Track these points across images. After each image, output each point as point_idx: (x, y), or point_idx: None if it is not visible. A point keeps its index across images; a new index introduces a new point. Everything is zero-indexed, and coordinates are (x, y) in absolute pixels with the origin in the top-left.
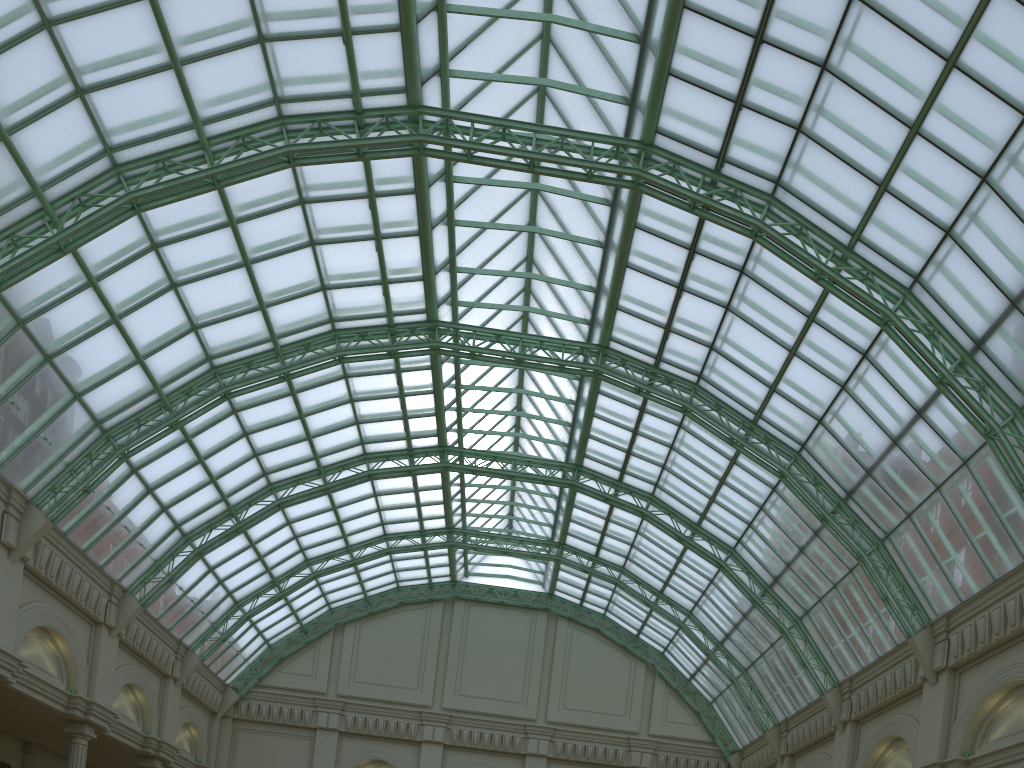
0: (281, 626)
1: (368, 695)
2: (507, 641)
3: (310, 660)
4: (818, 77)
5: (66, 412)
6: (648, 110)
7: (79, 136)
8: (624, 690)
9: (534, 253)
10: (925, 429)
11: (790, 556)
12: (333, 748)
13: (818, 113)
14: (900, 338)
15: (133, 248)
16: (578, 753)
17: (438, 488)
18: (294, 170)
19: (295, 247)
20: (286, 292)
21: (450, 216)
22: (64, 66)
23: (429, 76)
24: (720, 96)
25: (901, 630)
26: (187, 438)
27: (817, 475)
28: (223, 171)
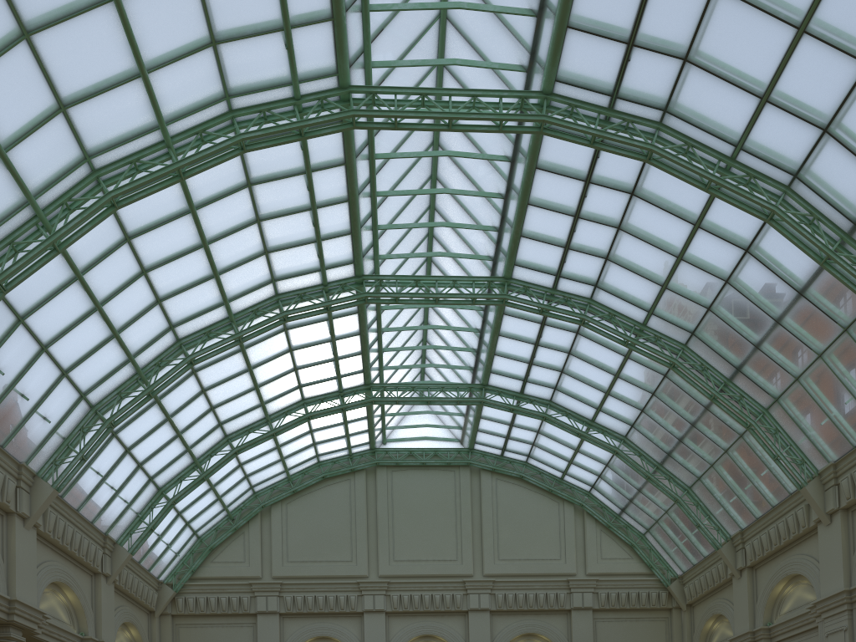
0: (208, 515)
1: (304, 573)
2: (434, 501)
3: (241, 547)
4: None
5: None
6: None
7: None
8: (556, 534)
9: None
10: None
11: (761, 334)
12: (276, 631)
13: None
14: None
15: None
16: (520, 602)
17: (356, 334)
18: None
19: None
20: (169, 48)
21: None
22: None
23: None
24: None
25: None
26: (76, 273)
27: (813, 210)
28: None
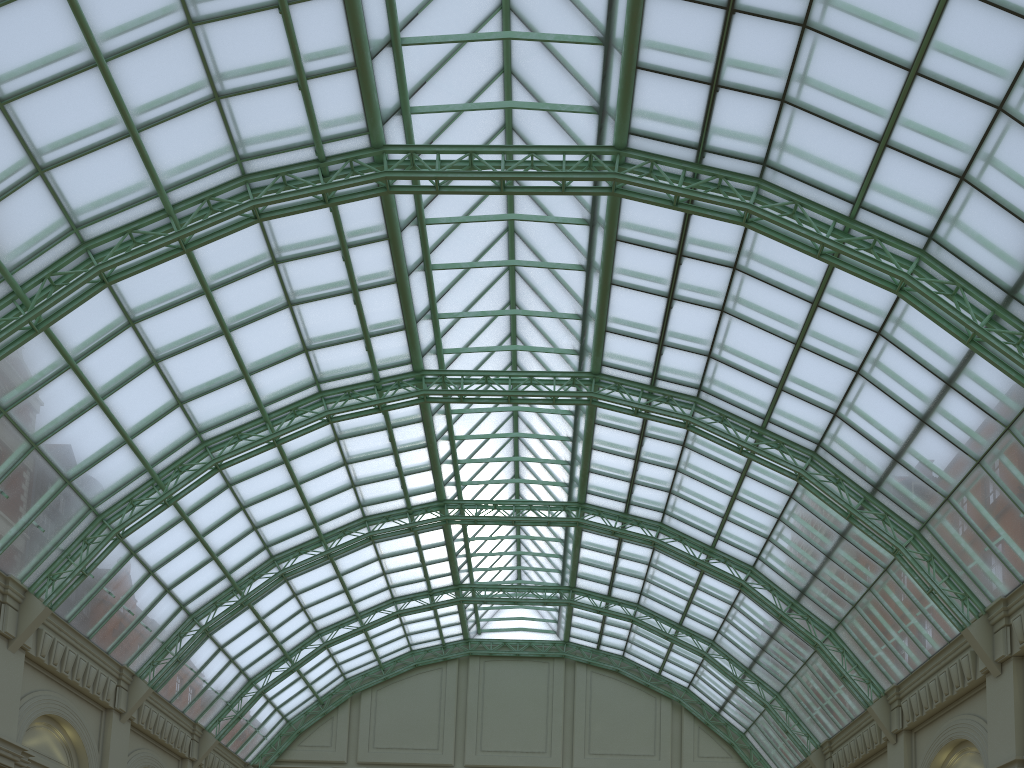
0: (297, 700)
1: (388, 760)
2: (525, 692)
3: (328, 731)
4: (799, 38)
5: (58, 498)
6: (619, 111)
7: (43, 215)
8: (651, 729)
9: (516, 295)
10: (957, 400)
11: (816, 564)
12: None
13: (803, 77)
14: (920, 302)
15: (110, 326)
16: None
17: (441, 544)
18: (263, 230)
19: (272, 310)
20: (268, 357)
21: (426, 260)
22: (21, 145)
23: (390, 115)
24: (694, 81)
25: (953, 622)
26: (183, 515)
27: (838, 472)
28: (189, 233)
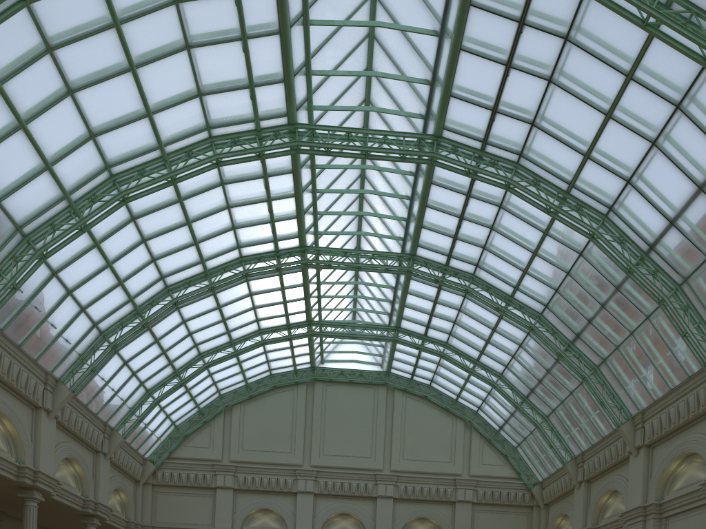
0: (184, 410)
1: (254, 459)
2: (357, 411)
3: (207, 436)
4: None
5: None
6: None
7: None
8: (449, 442)
9: (373, 63)
10: None
11: (592, 313)
12: (230, 502)
13: None
14: None
15: (30, 50)
16: (417, 493)
17: (300, 286)
18: None
19: (173, 51)
20: (168, 98)
21: (305, 14)
22: None
23: None
24: None
25: (698, 360)
26: (95, 243)
27: (622, 233)
28: None
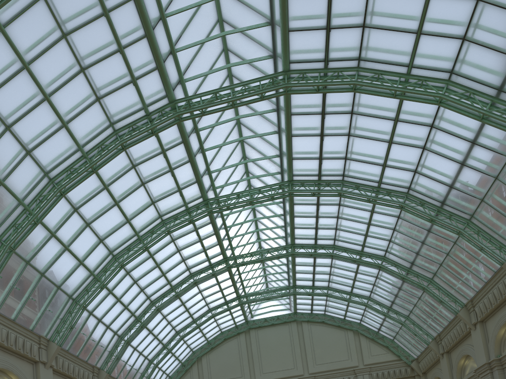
0: (172, 366)
1: None
2: (279, 341)
3: (189, 378)
4: None
5: (55, 296)
6: (283, 54)
7: (32, 172)
8: (345, 347)
9: (246, 153)
10: (479, 149)
11: (417, 248)
12: None
13: (372, 12)
14: (451, 106)
15: (66, 213)
16: None
17: (228, 279)
18: (127, 153)
19: (136, 188)
20: (137, 210)
21: (202, 147)
22: (19, 143)
23: (175, 85)
24: (317, 29)
25: (496, 262)
26: (110, 291)
27: (421, 200)
28: (95, 163)
